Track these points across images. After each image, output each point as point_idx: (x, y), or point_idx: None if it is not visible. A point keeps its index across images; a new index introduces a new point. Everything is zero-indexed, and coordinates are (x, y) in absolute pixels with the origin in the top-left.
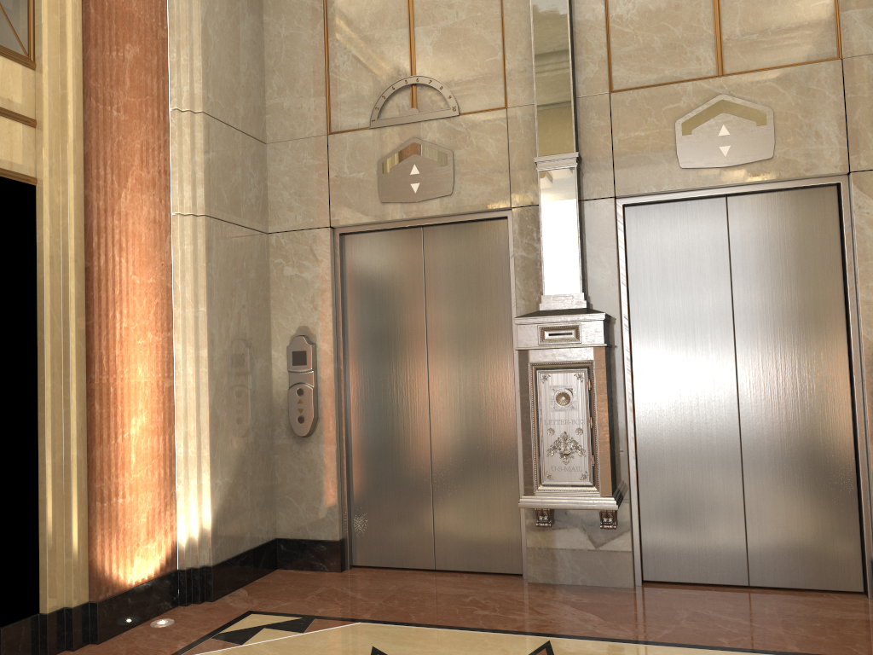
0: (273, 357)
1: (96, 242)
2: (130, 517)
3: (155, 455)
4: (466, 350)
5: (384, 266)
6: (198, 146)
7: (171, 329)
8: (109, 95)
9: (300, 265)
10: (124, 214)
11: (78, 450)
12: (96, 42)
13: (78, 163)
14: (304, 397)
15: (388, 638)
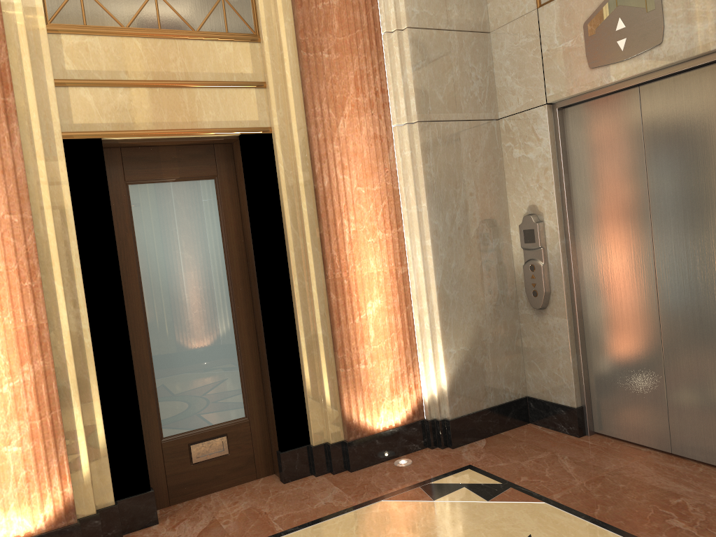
0: (511, 235)
1: (319, 168)
2: (373, 378)
3: (393, 329)
4: (693, 222)
5: (603, 136)
6: (407, 60)
7: (401, 225)
8: (319, 42)
9: (525, 146)
10: (344, 138)
11: (323, 330)
12: (301, 1)
13: (298, 107)
14: (536, 273)
15: (552, 528)
